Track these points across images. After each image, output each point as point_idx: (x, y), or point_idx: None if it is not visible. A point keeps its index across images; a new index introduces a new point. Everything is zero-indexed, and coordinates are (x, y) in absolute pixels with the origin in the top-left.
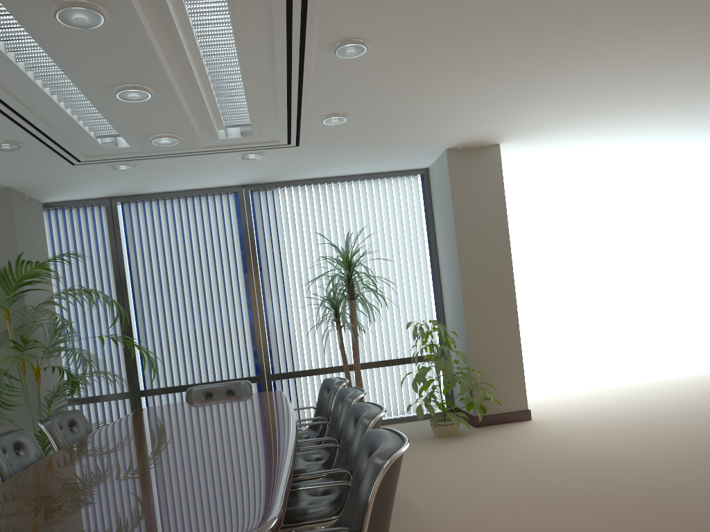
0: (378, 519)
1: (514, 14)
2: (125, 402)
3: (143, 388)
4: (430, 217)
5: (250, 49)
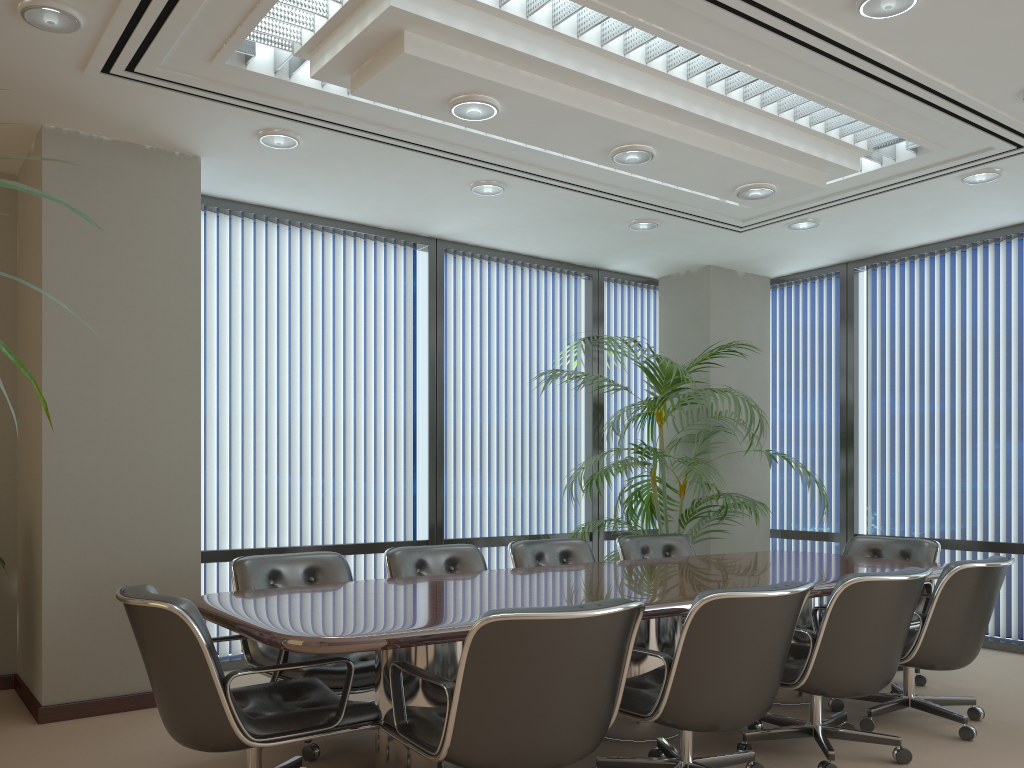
0: (485, 689)
1: None
2: (839, 547)
3: (863, 532)
4: None
5: (744, 57)
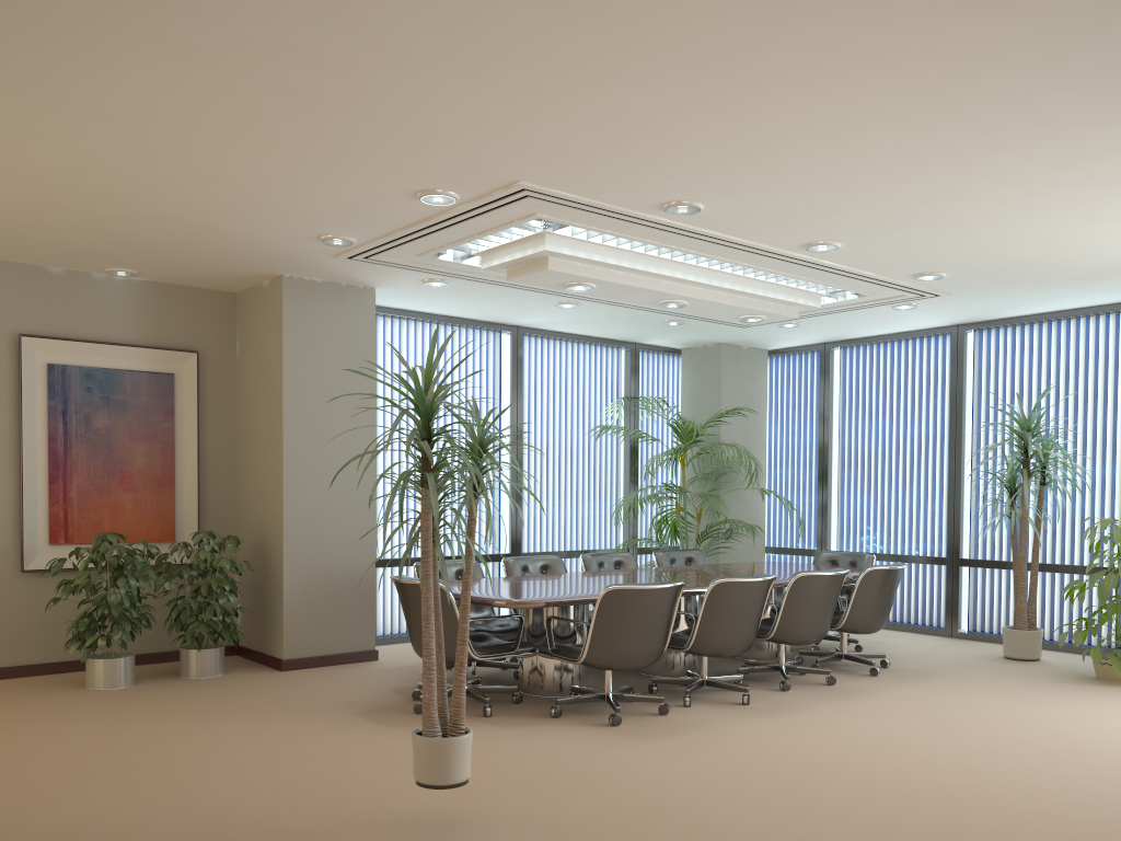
0: (606, 624)
1: (932, 204)
2: None
3: (834, 549)
4: None
5: (742, 261)
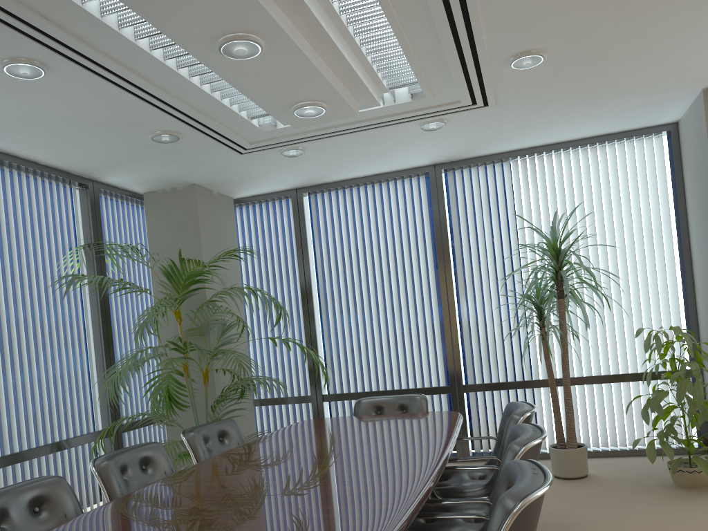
0: None
1: None
2: (308, 406)
3: (326, 392)
4: (679, 187)
5: None
